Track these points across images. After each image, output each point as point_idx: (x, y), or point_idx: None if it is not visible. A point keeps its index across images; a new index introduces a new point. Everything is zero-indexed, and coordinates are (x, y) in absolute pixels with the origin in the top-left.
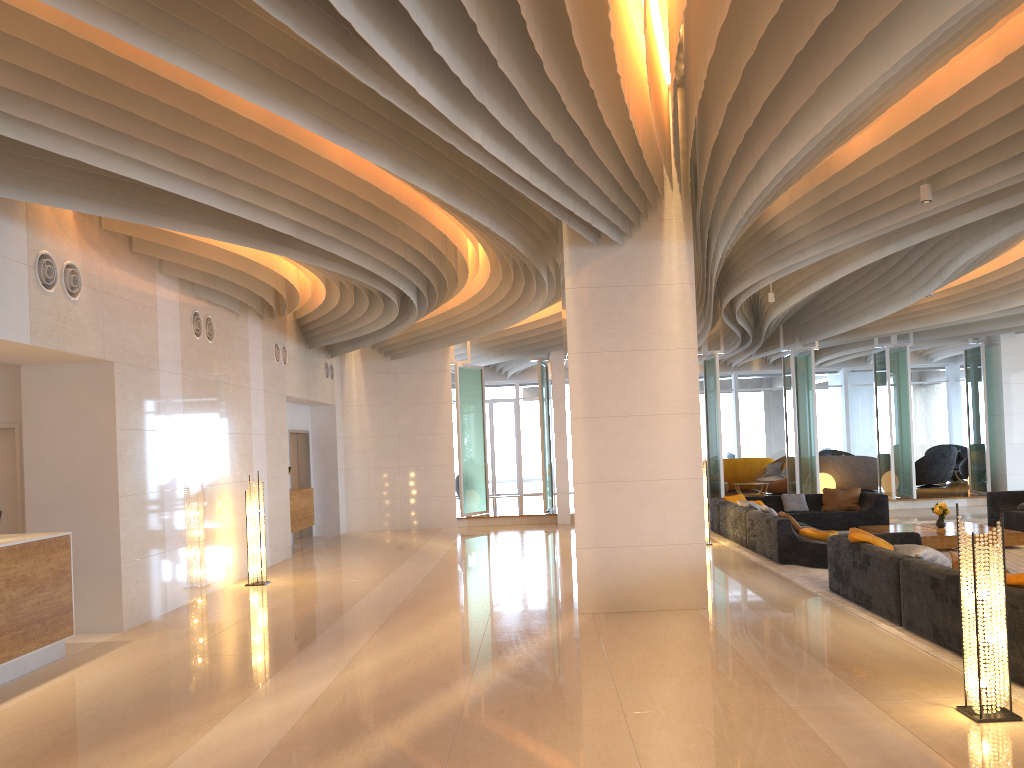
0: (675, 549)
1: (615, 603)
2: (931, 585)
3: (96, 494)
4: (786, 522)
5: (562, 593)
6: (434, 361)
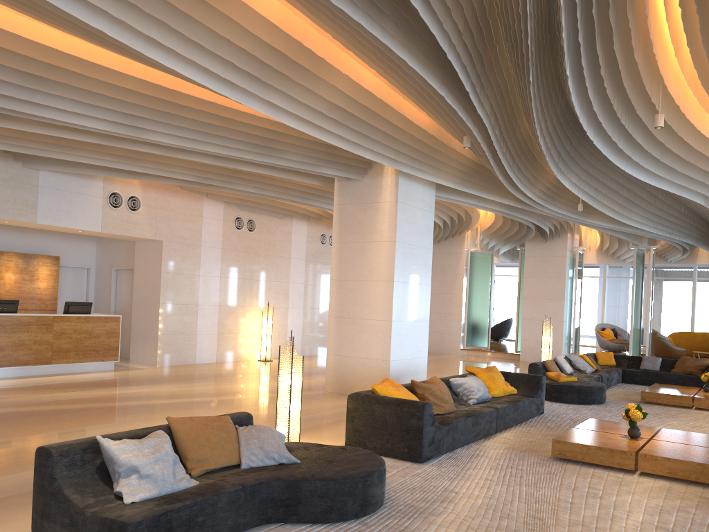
0: (374, 362)
1: (342, 388)
2: None
3: (153, 301)
4: (534, 365)
5: None
6: (455, 247)
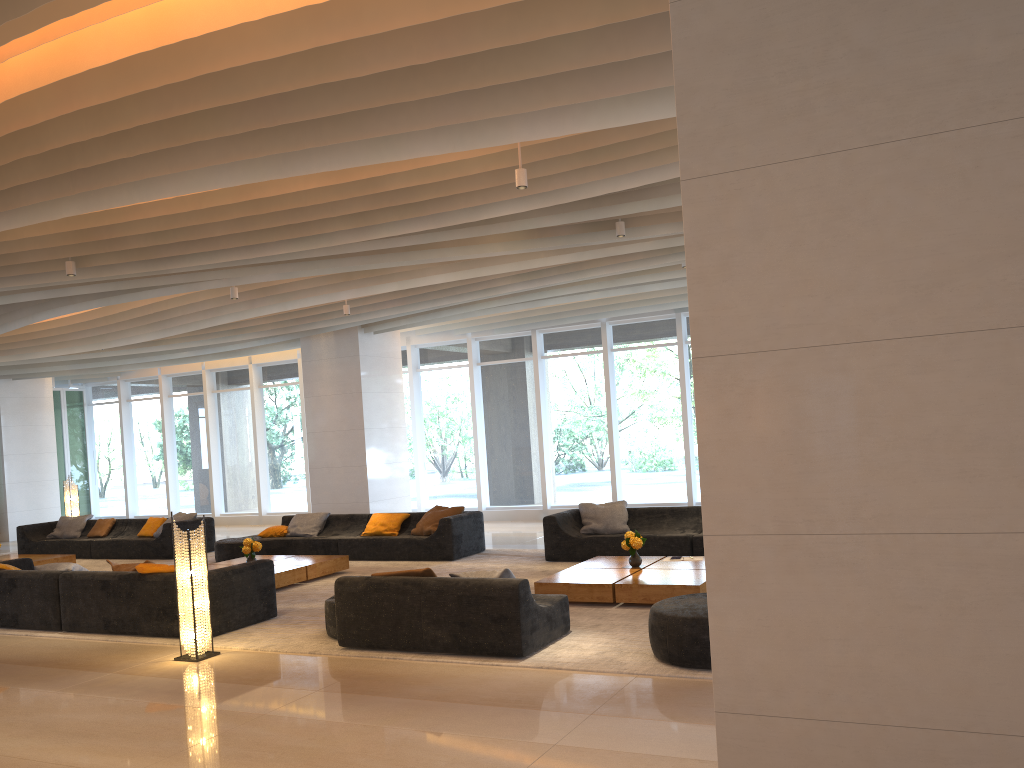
0: None
1: None
2: (102, 587)
3: None
4: None
5: None
6: None
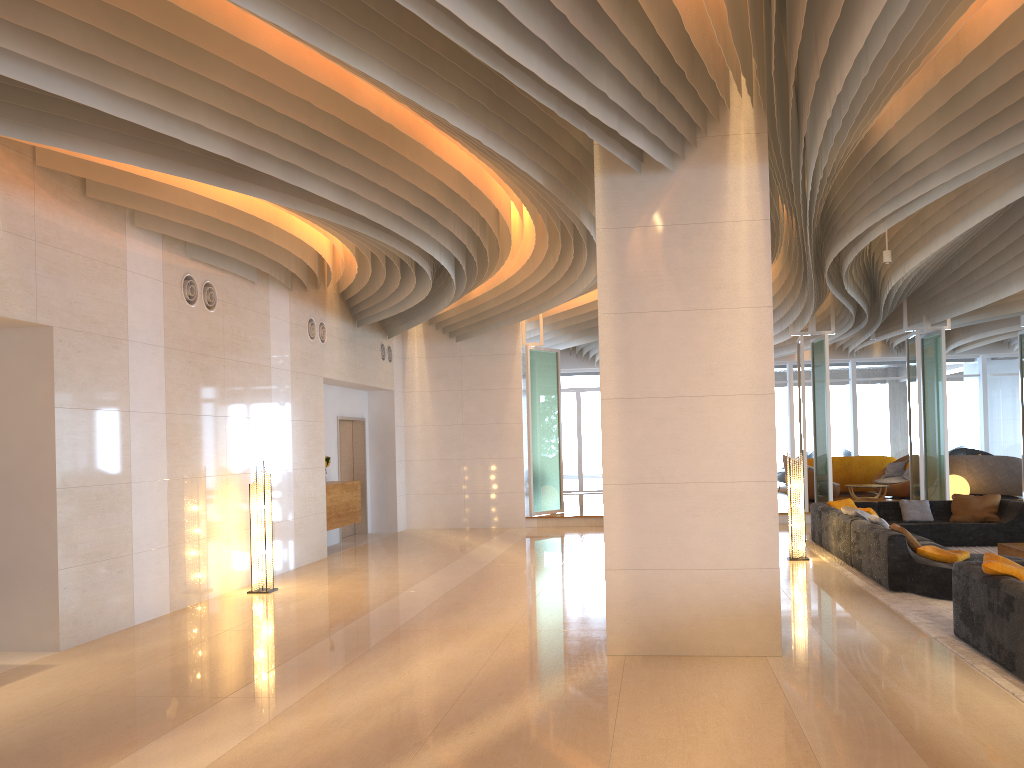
0: (738, 575)
1: (656, 643)
2: None
3: (31, 485)
4: (899, 538)
5: (601, 621)
6: (503, 343)
